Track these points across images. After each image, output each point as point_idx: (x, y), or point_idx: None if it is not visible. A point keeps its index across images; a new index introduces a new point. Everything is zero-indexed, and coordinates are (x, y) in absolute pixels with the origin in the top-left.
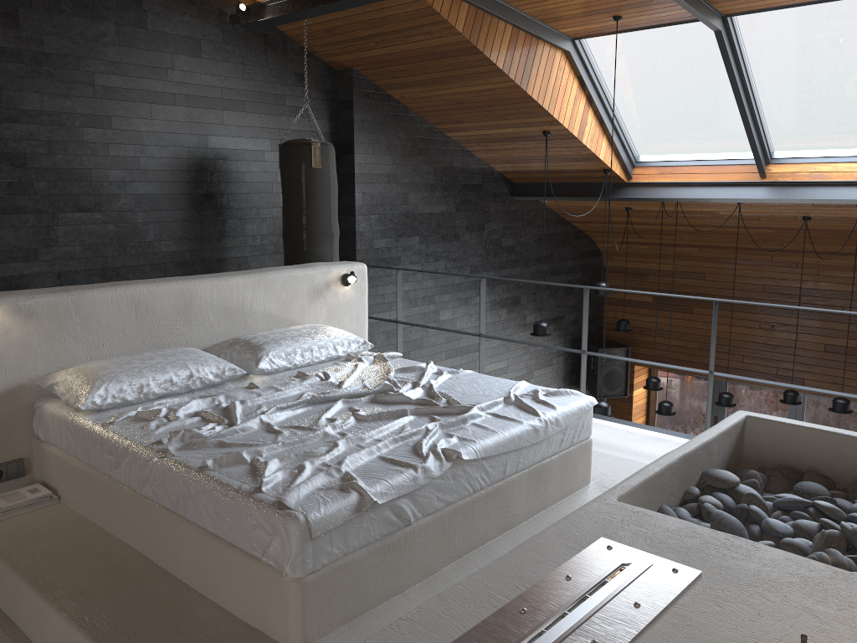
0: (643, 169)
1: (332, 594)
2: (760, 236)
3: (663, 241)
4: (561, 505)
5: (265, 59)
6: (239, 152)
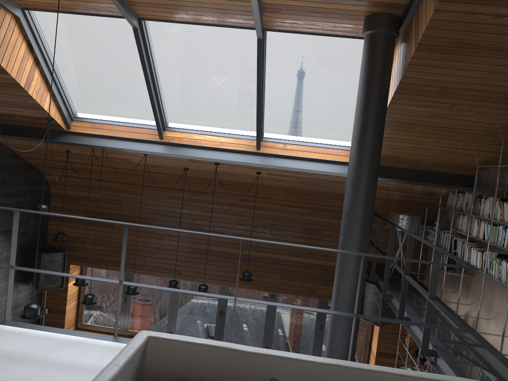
0: (79, 123)
1: None
2: (157, 178)
3: (94, 177)
4: None
5: None
6: None
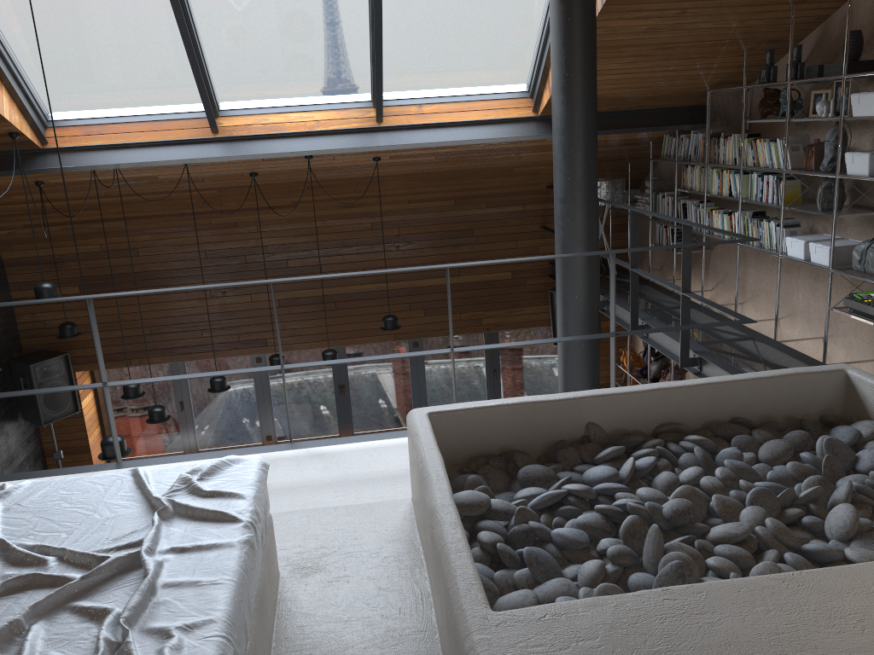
0: (60, 130)
1: None
2: (200, 199)
3: (81, 218)
4: (283, 626)
5: None
6: None
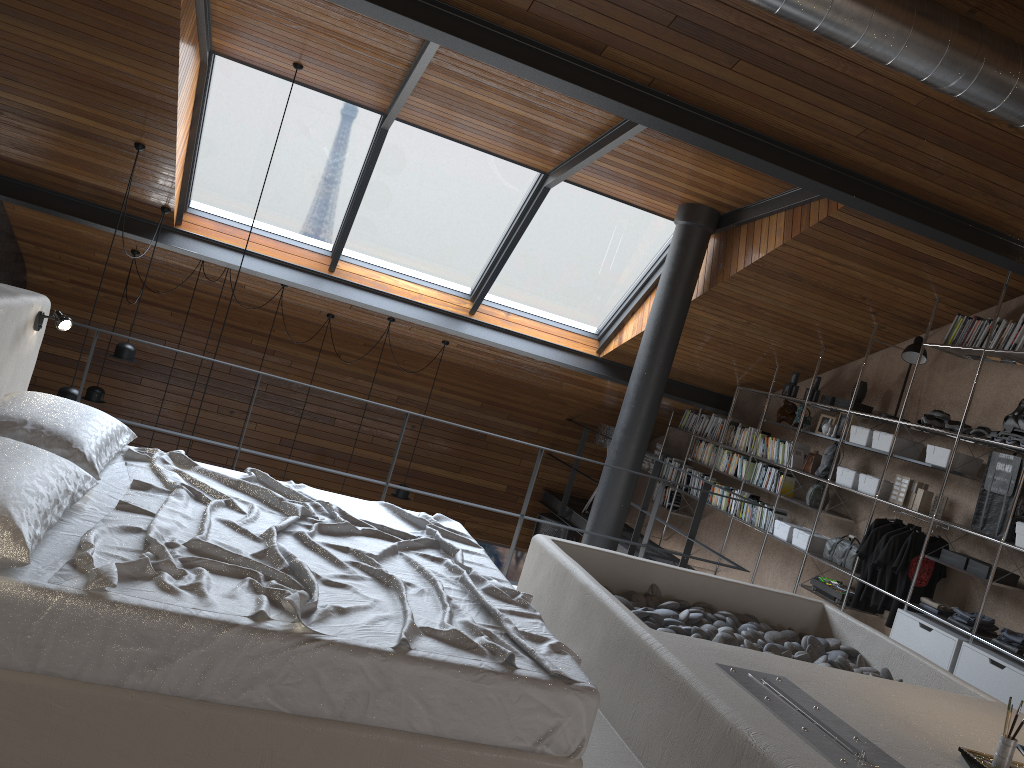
0: (196, 218)
1: None
2: (261, 318)
3: (133, 294)
4: None
5: None
6: None
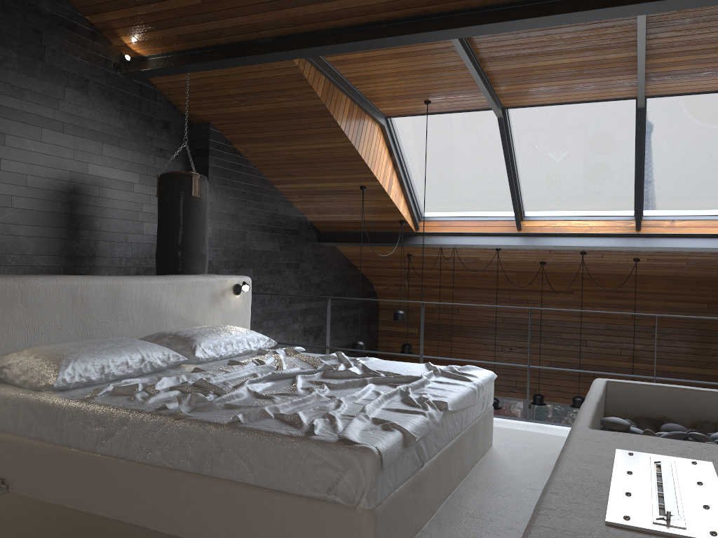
0: (427, 222)
1: (389, 526)
2: (504, 278)
3: (428, 283)
4: (485, 460)
5: (139, 104)
6: (113, 182)
